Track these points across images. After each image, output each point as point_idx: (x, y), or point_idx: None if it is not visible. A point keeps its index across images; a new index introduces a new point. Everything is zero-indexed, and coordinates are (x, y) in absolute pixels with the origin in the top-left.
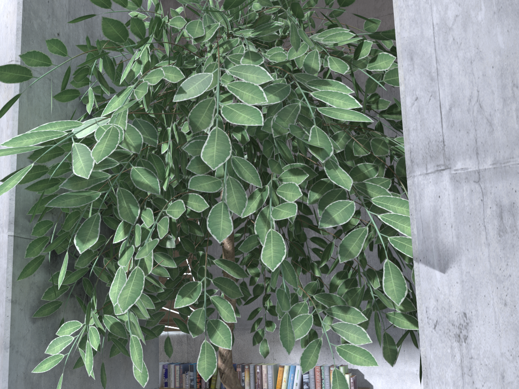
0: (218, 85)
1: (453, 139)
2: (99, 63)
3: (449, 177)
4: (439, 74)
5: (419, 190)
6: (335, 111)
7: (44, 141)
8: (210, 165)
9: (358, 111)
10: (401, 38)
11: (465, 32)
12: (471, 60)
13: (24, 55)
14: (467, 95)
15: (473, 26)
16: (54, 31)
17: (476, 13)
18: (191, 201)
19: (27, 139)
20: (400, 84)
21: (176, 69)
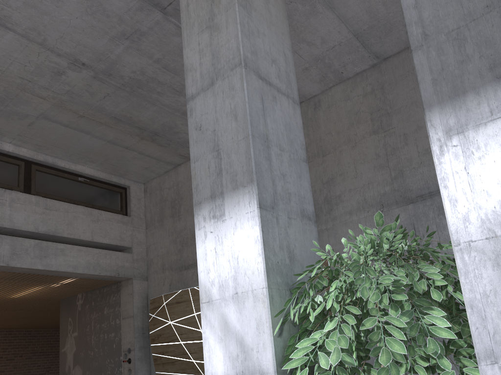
0: (381, 325)
1: (497, 349)
2: (294, 264)
3: (497, 367)
4: (486, 317)
5: (484, 372)
6: (438, 329)
7: (306, 352)
8: (383, 364)
9: (449, 329)
10: (465, 297)
11: (495, 298)
12: (500, 312)
13: (284, 304)
14: (500, 328)
15: (499, 296)
16: (276, 261)
17: (499, 290)
18: (373, 372)
19: (299, 352)
20: (468, 319)
21: (356, 308)
